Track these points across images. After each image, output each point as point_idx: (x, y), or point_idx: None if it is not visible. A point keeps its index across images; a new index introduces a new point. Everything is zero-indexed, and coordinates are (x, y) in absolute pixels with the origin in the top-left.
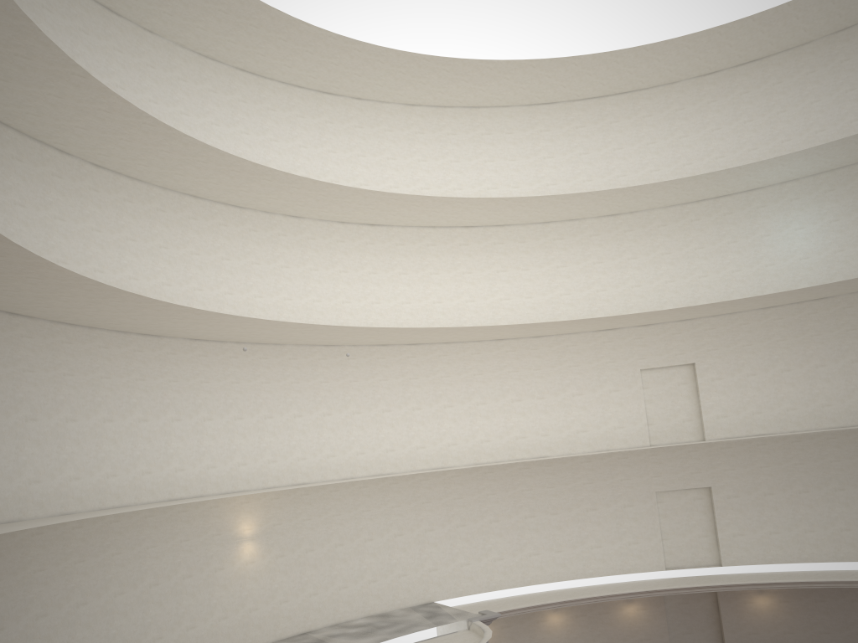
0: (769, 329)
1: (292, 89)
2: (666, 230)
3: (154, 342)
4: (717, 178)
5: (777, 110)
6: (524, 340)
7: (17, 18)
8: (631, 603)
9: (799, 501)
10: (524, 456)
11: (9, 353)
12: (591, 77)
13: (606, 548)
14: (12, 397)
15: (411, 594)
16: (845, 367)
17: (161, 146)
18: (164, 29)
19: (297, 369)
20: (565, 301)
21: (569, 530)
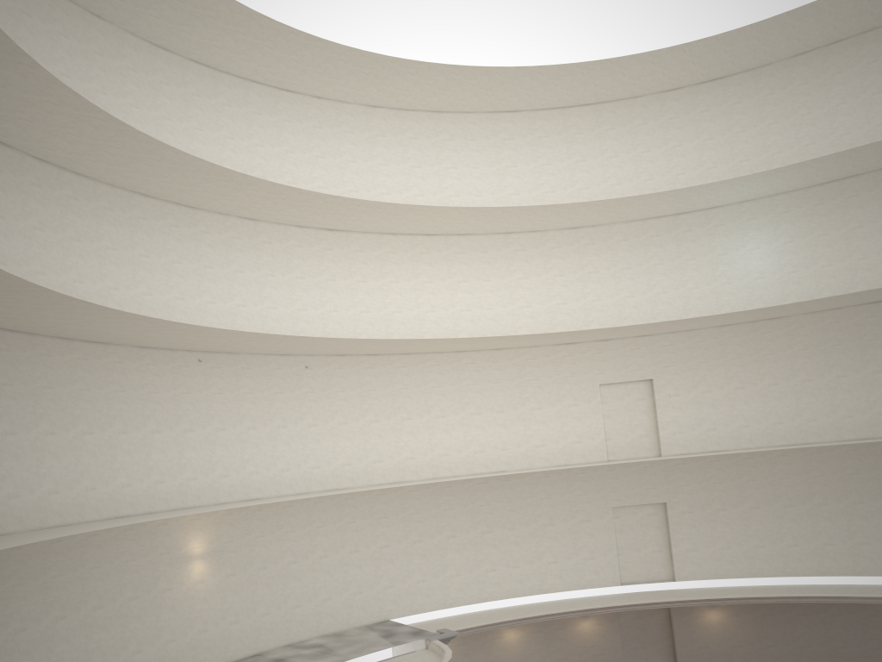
0: (725, 347)
1: (249, 84)
2: (627, 245)
3: (100, 350)
4: (679, 196)
5: (736, 129)
6: (484, 352)
7: None
8: (586, 618)
9: (751, 517)
10: (482, 471)
11: None
12: (556, 87)
13: (562, 564)
14: None
15: (367, 612)
16: (797, 386)
17: (112, 142)
18: (114, 15)
19: (251, 379)
20: (526, 314)
21: (526, 545)
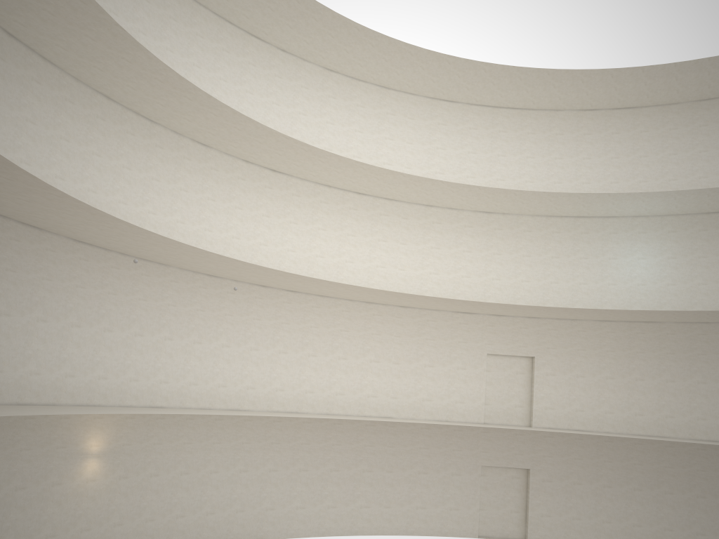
0: (602, 339)
1: (224, 23)
2: (530, 236)
3: (34, 235)
4: (587, 200)
5: (640, 154)
6: (391, 307)
7: None
8: None
9: (602, 494)
10: (372, 414)
11: None
12: (493, 86)
13: (429, 510)
14: None
15: (245, 530)
16: (660, 384)
17: (87, 30)
18: None
19: (176, 292)
20: (433, 280)
21: (400, 489)
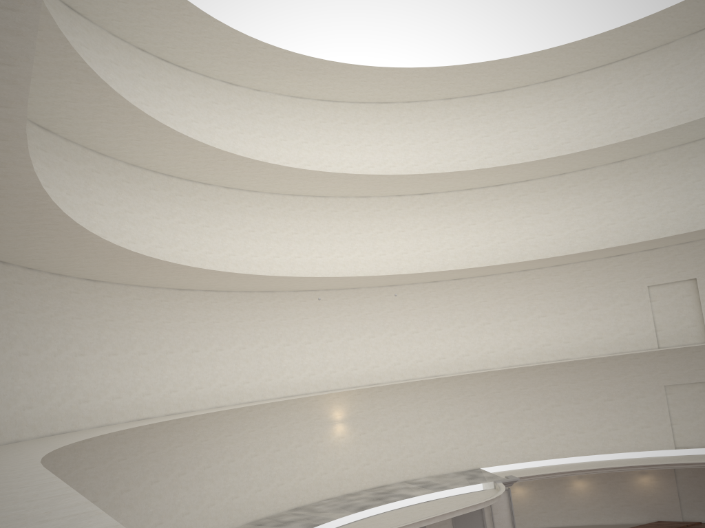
0: None
1: (358, 105)
2: (666, 169)
3: (270, 296)
4: (701, 124)
5: None
6: (546, 269)
7: (161, 127)
8: (645, 474)
9: None
10: (549, 359)
11: (180, 313)
12: (590, 53)
13: (622, 431)
14: (183, 339)
15: (462, 462)
16: None
17: (261, 172)
18: (266, 87)
19: (369, 304)
20: (581, 235)
21: (589, 416)
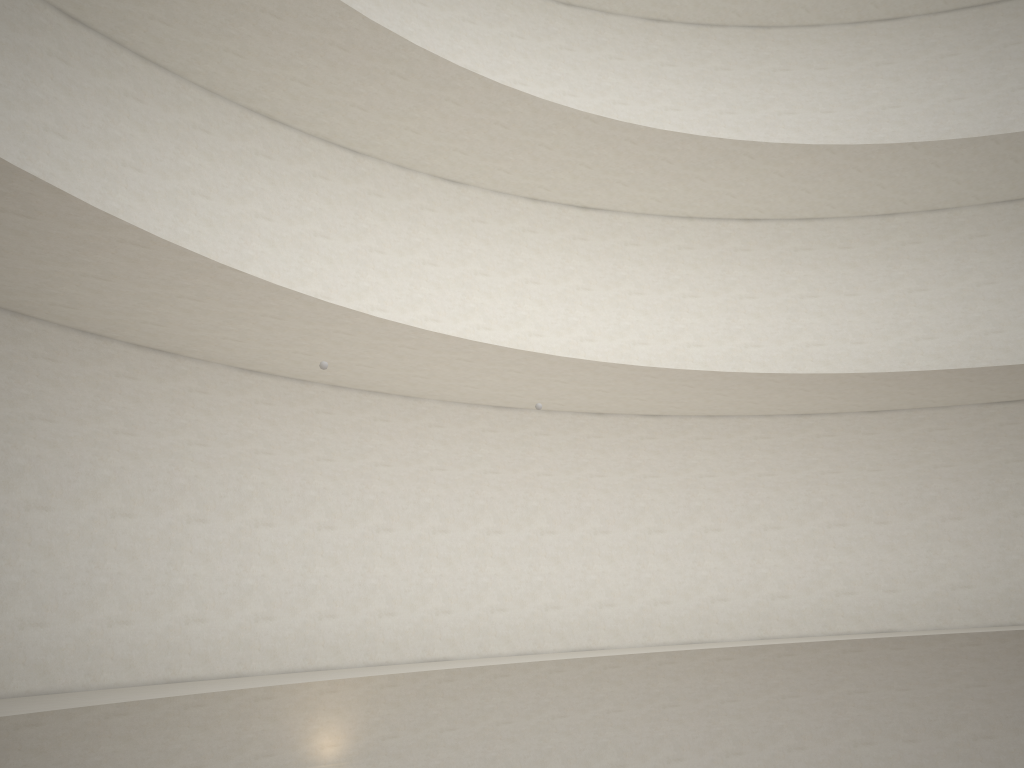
0: None
1: None
2: None
3: (163, 366)
4: None
5: None
6: (849, 417)
7: None
8: None
9: None
10: (851, 628)
11: None
12: None
13: None
14: None
15: None
16: None
17: None
18: None
19: (442, 445)
20: (926, 351)
21: None
